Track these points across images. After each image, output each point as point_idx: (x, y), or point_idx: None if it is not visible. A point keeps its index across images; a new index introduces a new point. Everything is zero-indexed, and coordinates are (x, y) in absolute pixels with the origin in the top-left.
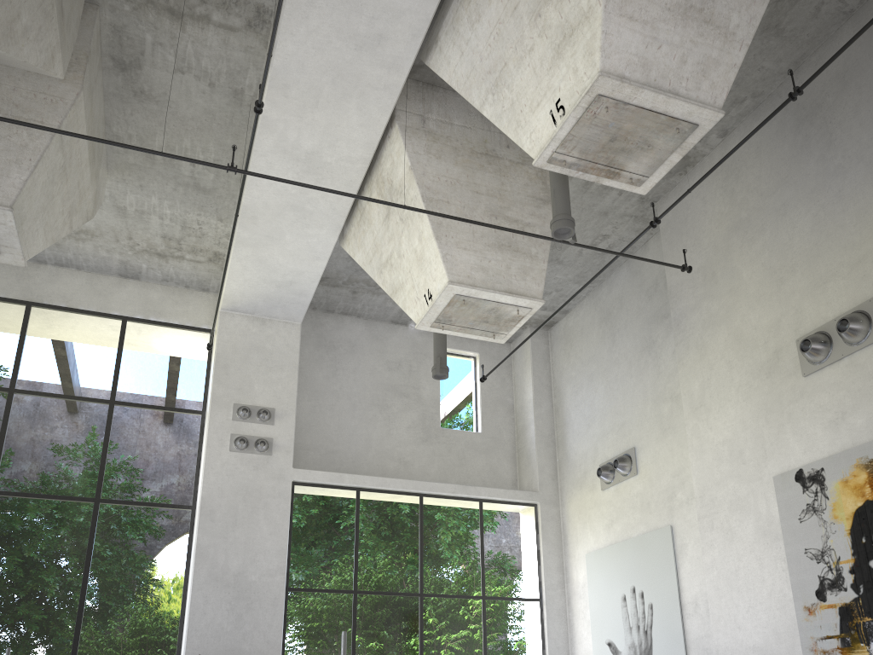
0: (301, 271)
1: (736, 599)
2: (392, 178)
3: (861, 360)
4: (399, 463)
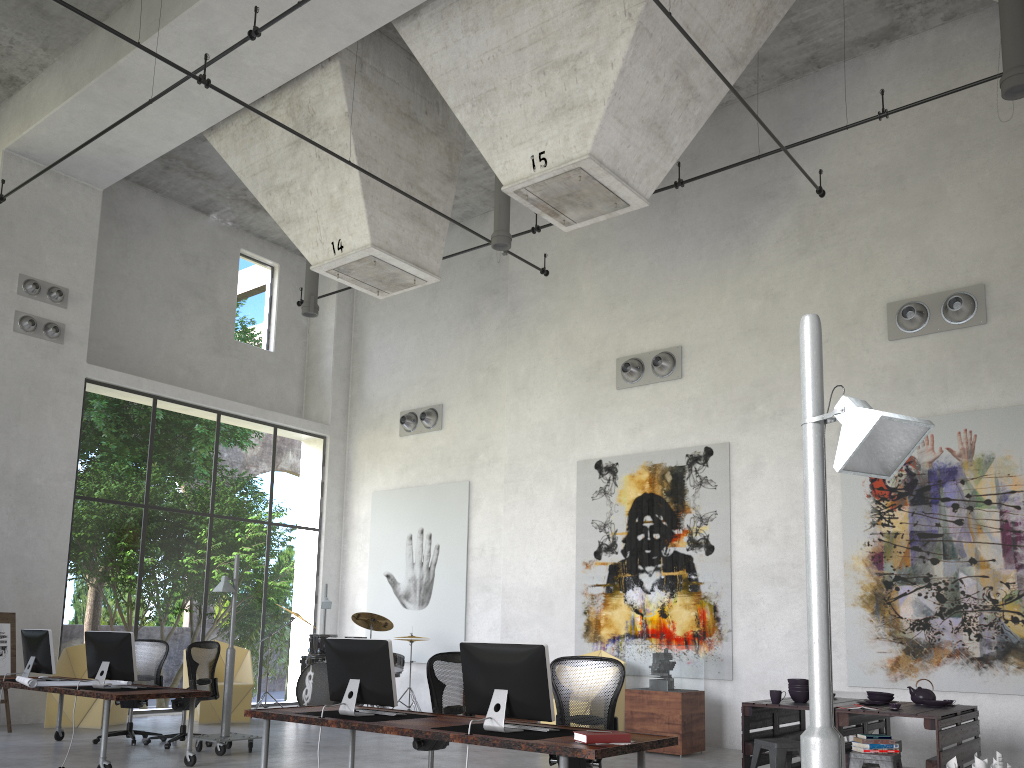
0: (141, 144)
1: (527, 550)
2: (316, 110)
3: (662, 389)
4: (189, 372)
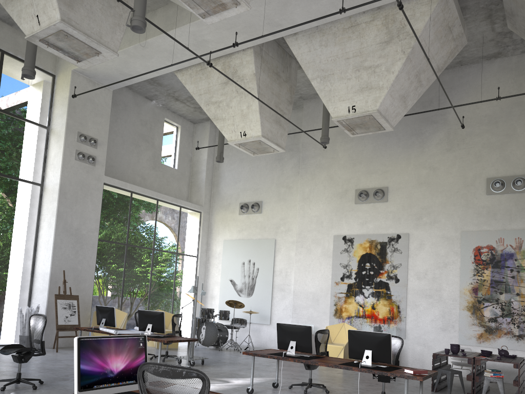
0: (141, 73)
1: (307, 274)
2: (238, 69)
3: (377, 206)
4: (141, 178)
